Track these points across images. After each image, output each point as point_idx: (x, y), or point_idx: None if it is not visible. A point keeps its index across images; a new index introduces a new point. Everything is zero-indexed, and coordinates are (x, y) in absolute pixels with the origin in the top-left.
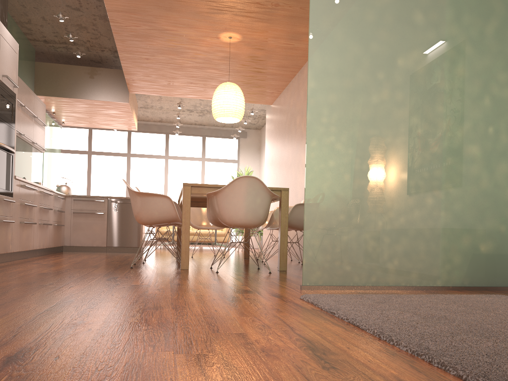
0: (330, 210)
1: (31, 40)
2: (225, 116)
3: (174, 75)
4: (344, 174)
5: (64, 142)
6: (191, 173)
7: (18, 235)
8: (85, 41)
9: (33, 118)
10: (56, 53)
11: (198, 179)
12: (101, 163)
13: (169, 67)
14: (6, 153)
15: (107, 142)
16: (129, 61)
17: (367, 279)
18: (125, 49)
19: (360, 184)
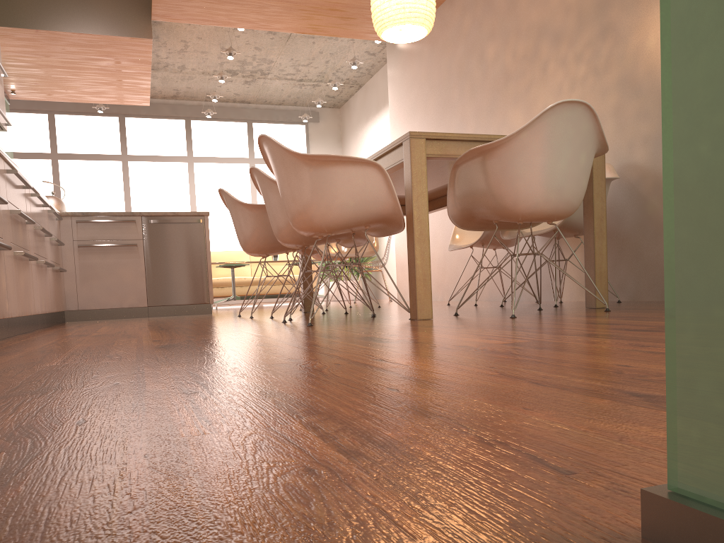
0: None
1: None
2: (406, 23)
3: None
4: None
5: None
6: (234, 185)
7: (14, 282)
8: None
9: None
10: None
11: (246, 194)
12: (77, 174)
13: None
14: None
15: (85, 136)
16: None
17: None
18: None
19: None
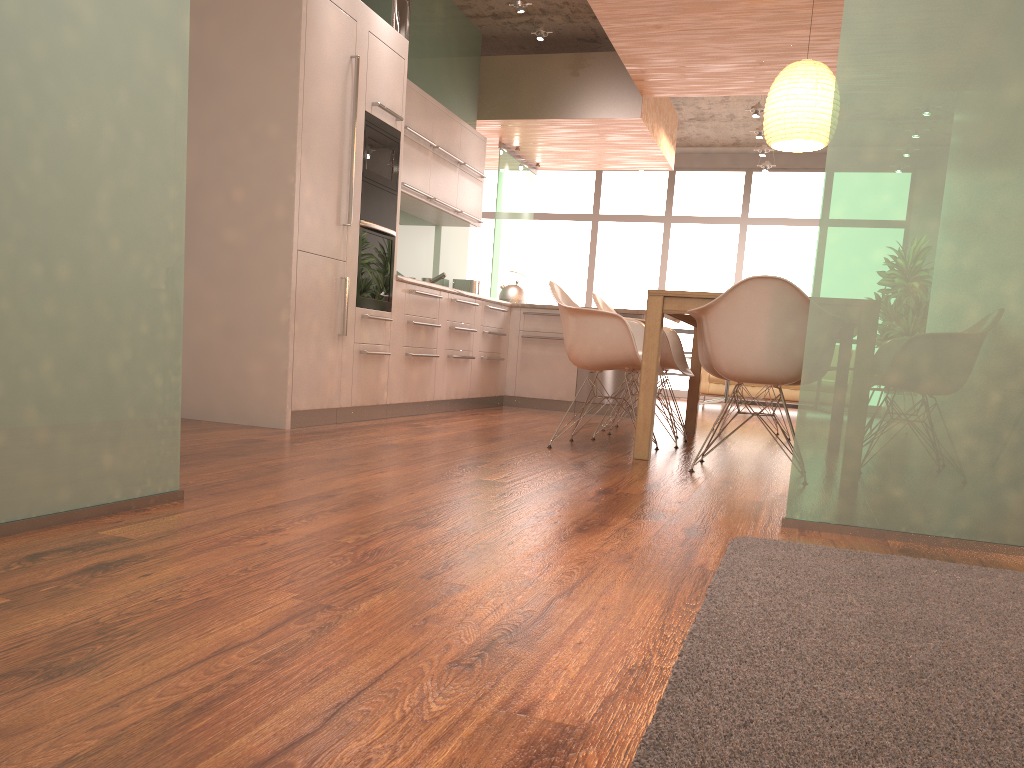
0: (864, 362)
1: (472, 17)
2: (787, 138)
3: (720, 52)
4: (909, 281)
5: (551, 199)
6: (794, 254)
7: (400, 376)
8: (561, 5)
9: (457, 167)
10: (517, 34)
11: (808, 266)
12: (614, 237)
13: (706, 37)
14: (379, 238)
15: (629, 194)
16: (625, 37)
17: (945, 522)
18: (611, 14)
19: (951, 304)
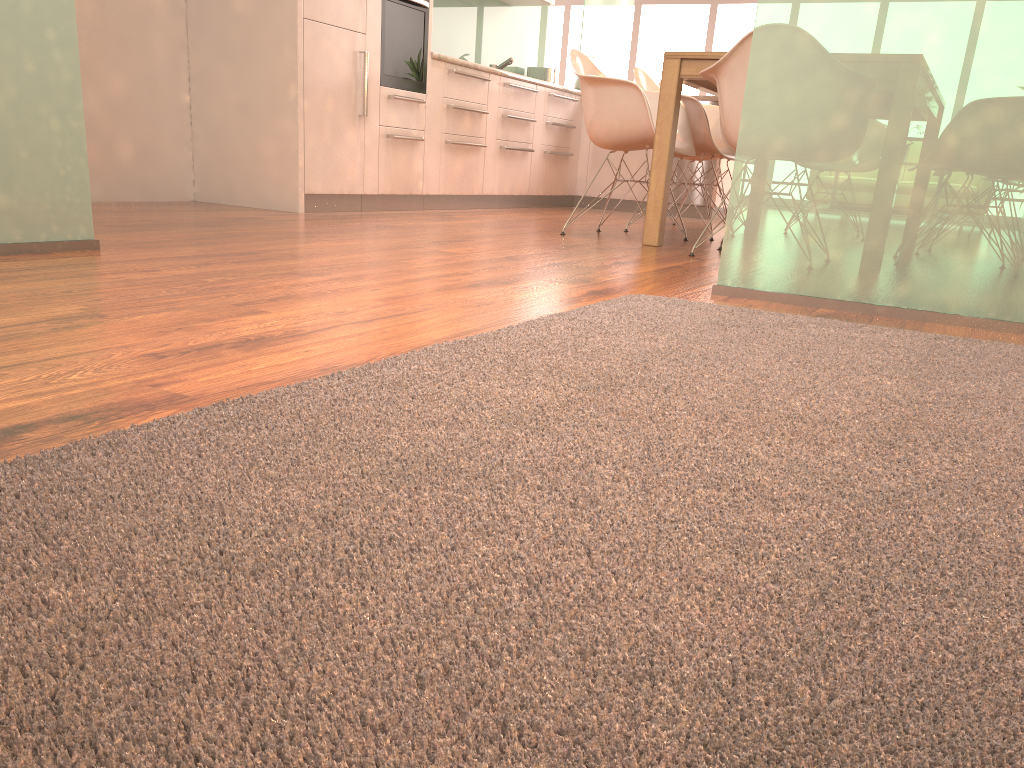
0: (809, 103)
1: None
2: None
3: None
4: (865, 0)
5: None
6: None
7: (440, 166)
8: None
9: None
10: None
11: None
12: (735, 23)
13: None
14: (408, 9)
15: None
16: None
17: (884, 289)
18: None
19: (910, 27)
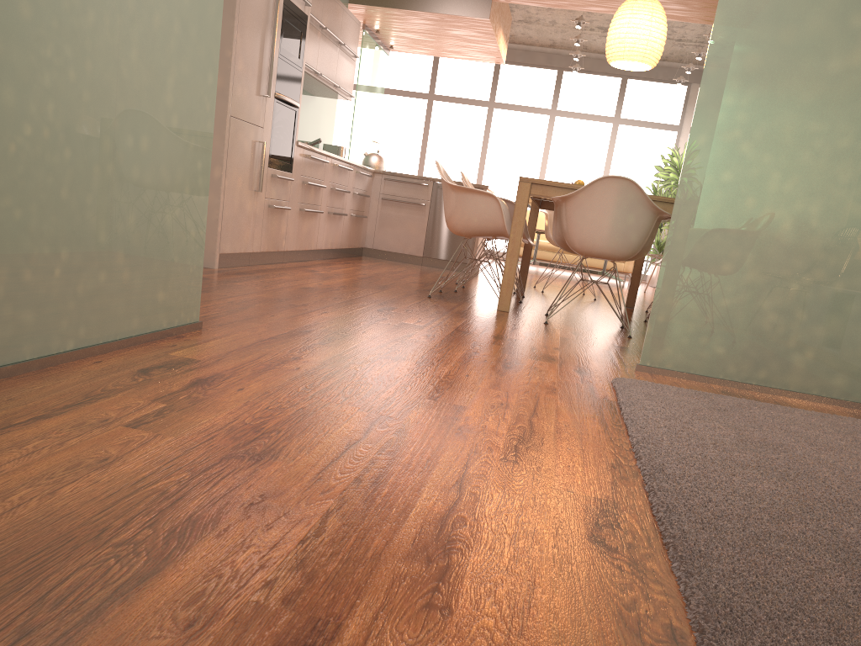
0: (708, 254)
1: None
2: (625, 59)
3: None
4: (746, 198)
5: (394, 76)
6: (591, 145)
7: (295, 228)
8: None
9: (338, 47)
10: None
11: (600, 156)
12: (446, 116)
13: None
14: (287, 108)
15: (460, 79)
16: None
17: (750, 373)
18: None
19: (773, 217)
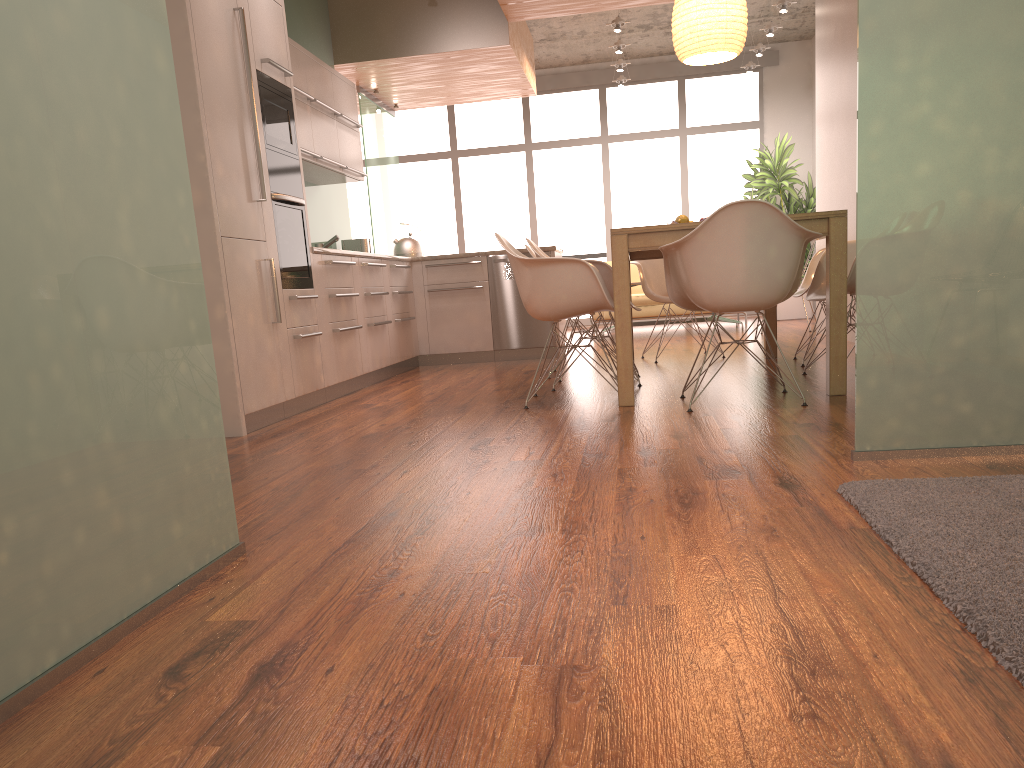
0: (919, 281)
1: None
2: (702, 52)
3: None
4: (956, 192)
5: (405, 140)
6: (659, 167)
7: (332, 355)
8: None
9: (335, 119)
10: None
11: (673, 178)
12: (477, 172)
13: None
14: (290, 209)
15: (485, 126)
16: None
17: (1015, 430)
18: None
19: (1000, 210)
